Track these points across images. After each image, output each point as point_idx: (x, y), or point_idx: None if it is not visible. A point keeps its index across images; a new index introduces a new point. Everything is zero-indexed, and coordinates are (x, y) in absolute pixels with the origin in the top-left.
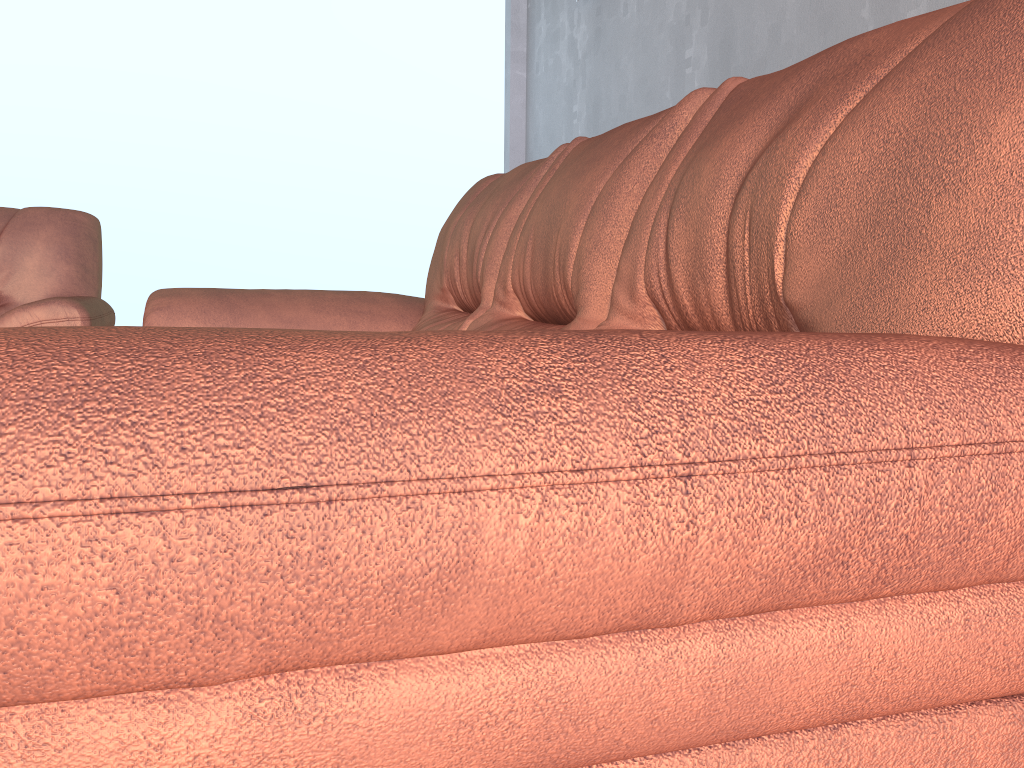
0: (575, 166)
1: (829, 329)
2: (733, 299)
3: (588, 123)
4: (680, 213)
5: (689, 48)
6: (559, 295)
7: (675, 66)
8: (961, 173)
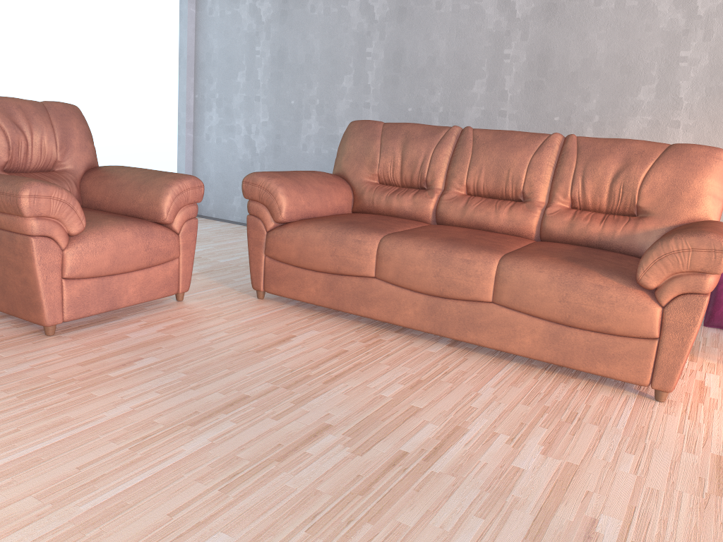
0: (501, 146)
1: (656, 213)
2: (611, 202)
3: (273, 61)
4: (589, 178)
5: (369, 47)
6: (509, 191)
7: (358, 53)
8: (687, 188)
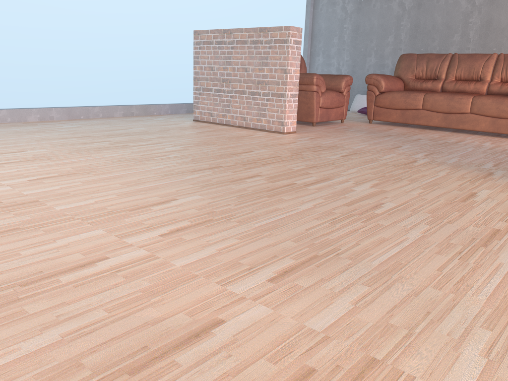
0: (470, 59)
1: None
2: None
3: (352, 31)
4: None
5: (402, 22)
6: (474, 77)
7: (396, 25)
8: None
